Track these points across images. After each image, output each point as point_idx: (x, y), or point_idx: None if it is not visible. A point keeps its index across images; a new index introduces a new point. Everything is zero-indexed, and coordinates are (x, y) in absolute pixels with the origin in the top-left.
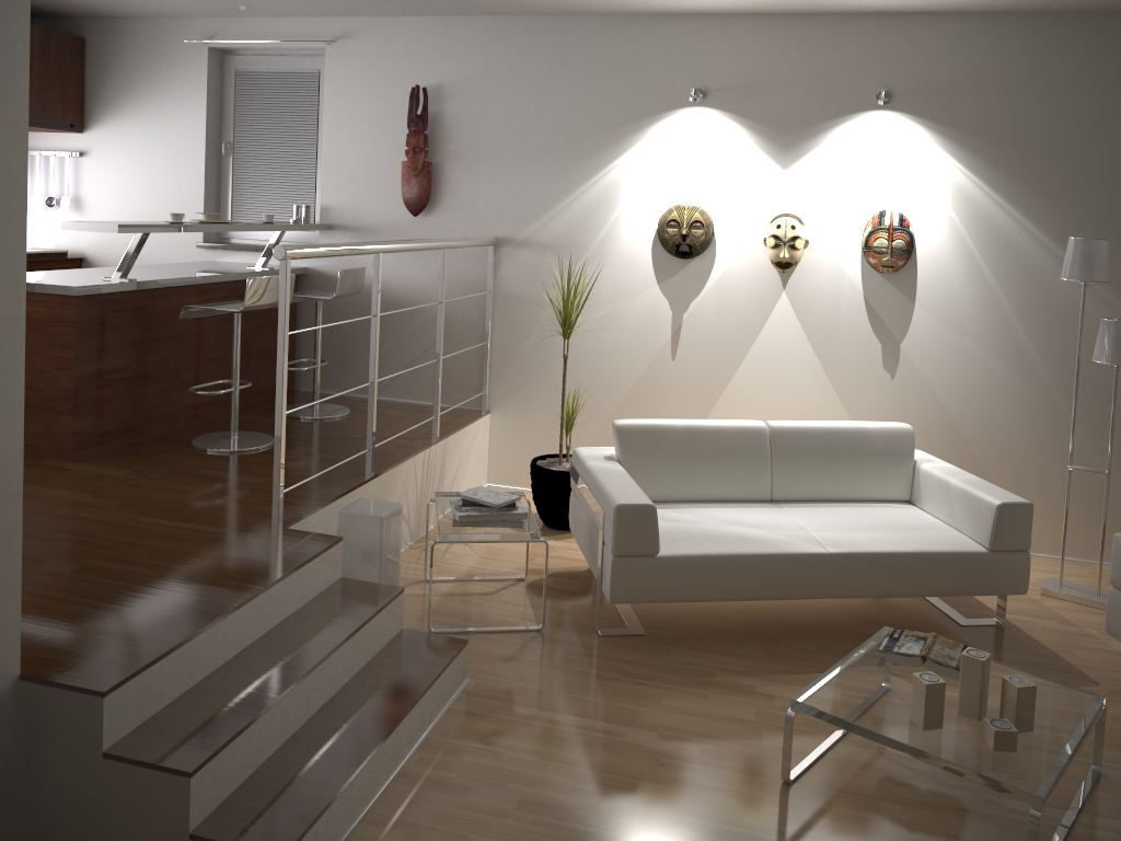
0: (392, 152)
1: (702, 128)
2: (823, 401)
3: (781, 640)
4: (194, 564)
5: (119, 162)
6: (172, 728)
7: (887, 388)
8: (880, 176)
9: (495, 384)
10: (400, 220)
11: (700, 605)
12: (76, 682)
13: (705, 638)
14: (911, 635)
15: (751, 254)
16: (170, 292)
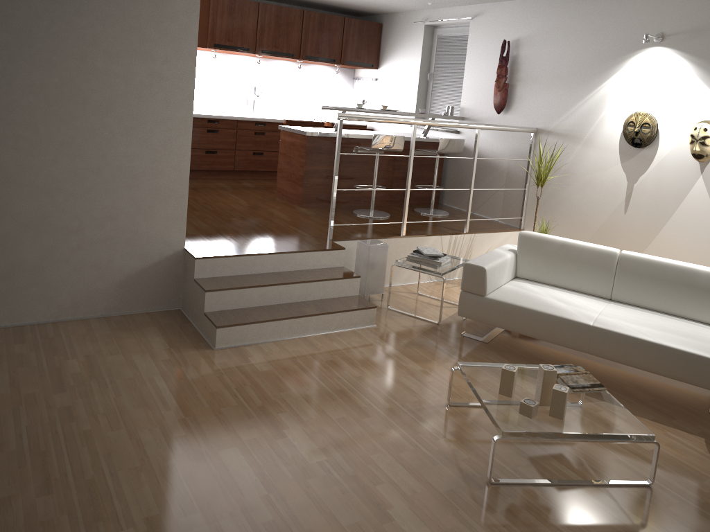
0: (493, 78)
1: (658, 61)
2: None
3: None
4: (279, 240)
5: (388, 83)
6: (218, 280)
7: None
8: None
9: (528, 214)
10: (493, 116)
11: (541, 345)
12: (193, 253)
13: (516, 355)
14: (574, 369)
15: (681, 148)
16: (358, 141)
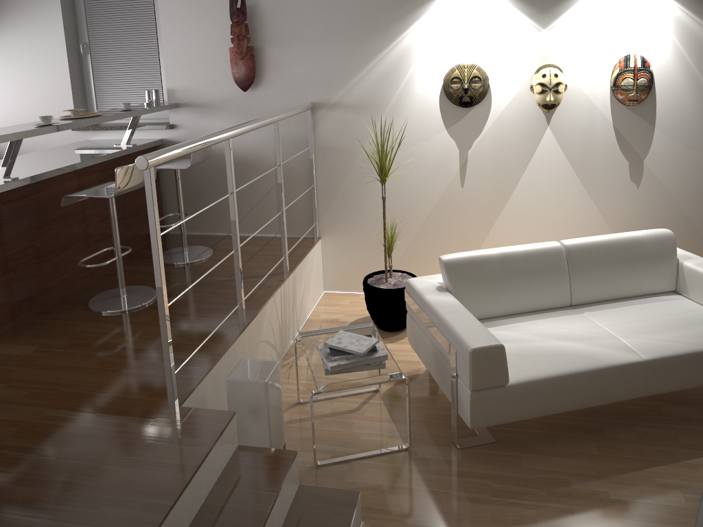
0: (220, 41)
1: None
2: (583, 209)
3: (605, 431)
4: (101, 475)
5: None
6: None
7: (633, 195)
8: (624, 27)
9: (322, 217)
10: (232, 95)
11: None
12: None
13: (545, 439)
14: None
15: (520, 99)
16: (51, 182)
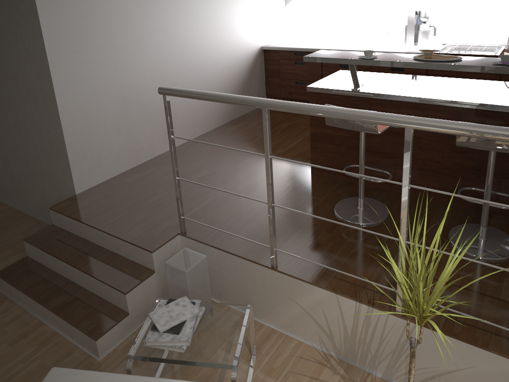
0: None
1: None
2: None
3: None
4: (144, 213)
5: None
6: (53, 234)
7: None
8: None
9: None
10: None
11: None
12: (60, 203)
13: None
14: None
15: None
16: (384, 103)
